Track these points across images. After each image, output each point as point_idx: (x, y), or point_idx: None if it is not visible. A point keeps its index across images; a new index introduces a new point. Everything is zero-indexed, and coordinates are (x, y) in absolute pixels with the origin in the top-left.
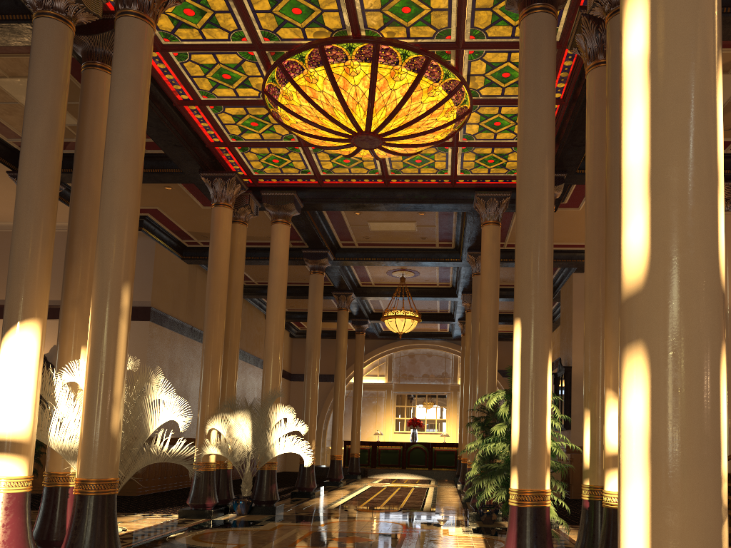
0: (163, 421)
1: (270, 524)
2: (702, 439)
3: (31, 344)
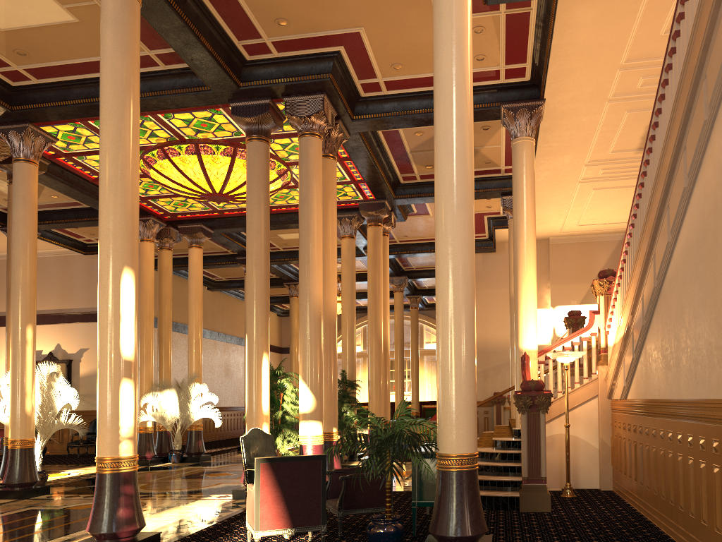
0: (63, 403)
1: (184, 467)
2: (110, 413)
3: None
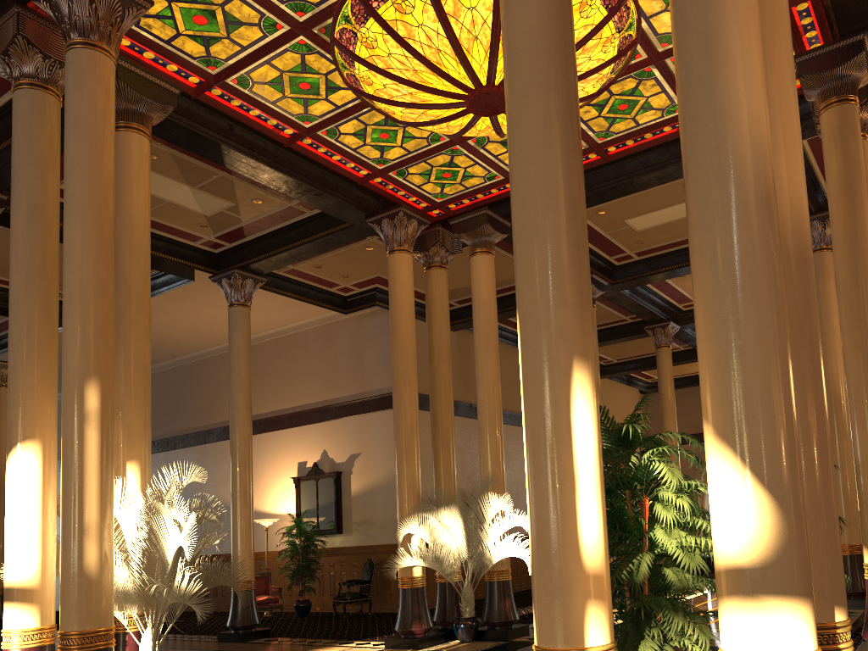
0: (174, 547)
1: None
2: None
3: (29, 471)
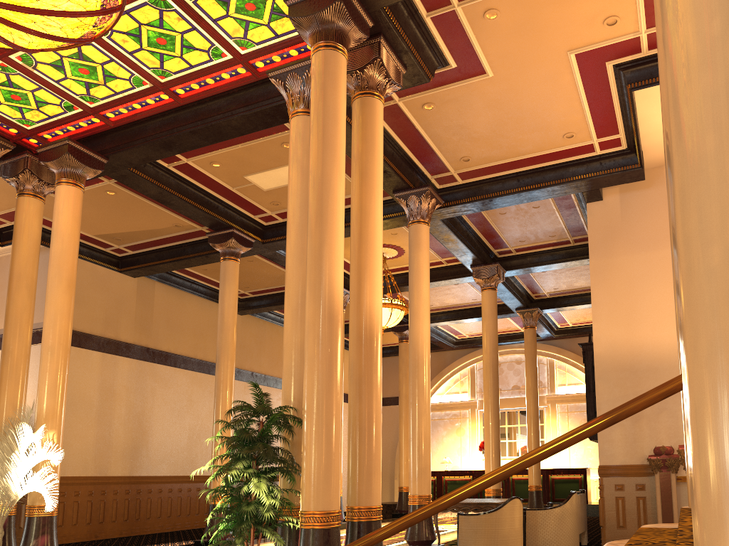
0: None
1: None
2: None
3: None
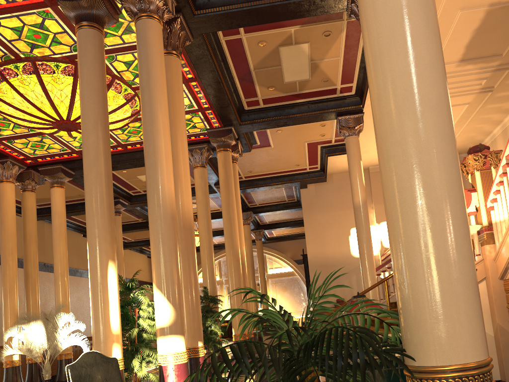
0: None
1: None
2: None
3: None
